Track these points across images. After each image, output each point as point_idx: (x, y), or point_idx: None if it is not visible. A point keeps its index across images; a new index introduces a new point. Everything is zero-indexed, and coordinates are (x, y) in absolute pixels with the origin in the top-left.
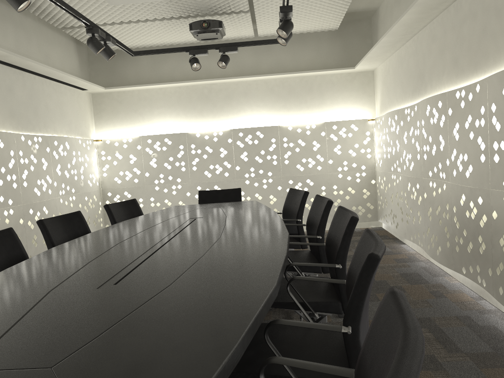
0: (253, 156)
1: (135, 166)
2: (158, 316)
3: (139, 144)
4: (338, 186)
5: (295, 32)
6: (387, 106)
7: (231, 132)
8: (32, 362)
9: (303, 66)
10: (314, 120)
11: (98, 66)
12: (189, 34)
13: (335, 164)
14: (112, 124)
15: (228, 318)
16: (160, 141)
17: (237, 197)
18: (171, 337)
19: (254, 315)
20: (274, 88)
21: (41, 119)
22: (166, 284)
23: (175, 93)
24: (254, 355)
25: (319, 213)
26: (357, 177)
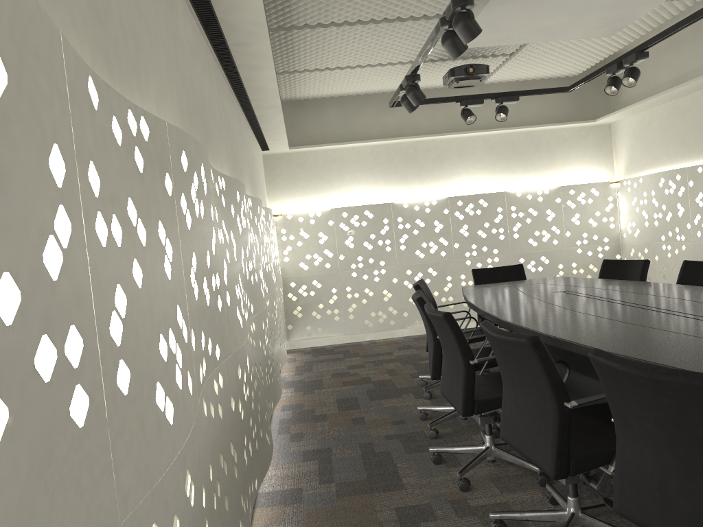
0: (475, 230)
1: (326, 246)
2: None
3: (331, 219)
4: (577, 264)
5: (528, 78)
6: (645, 165)
7: (447, 201)
8: None
9: (529, 119)
10: (543, 185)
11: None
12: None
13: (574, 237)
14: (291, 194)
15: None
16: (358, 214)
17: (520, 274)
18: None
19: None
20: (495, 146)
21: (256, 187)
22: None
23: (372, 153)
24: None
25: None
26: (598, 252)
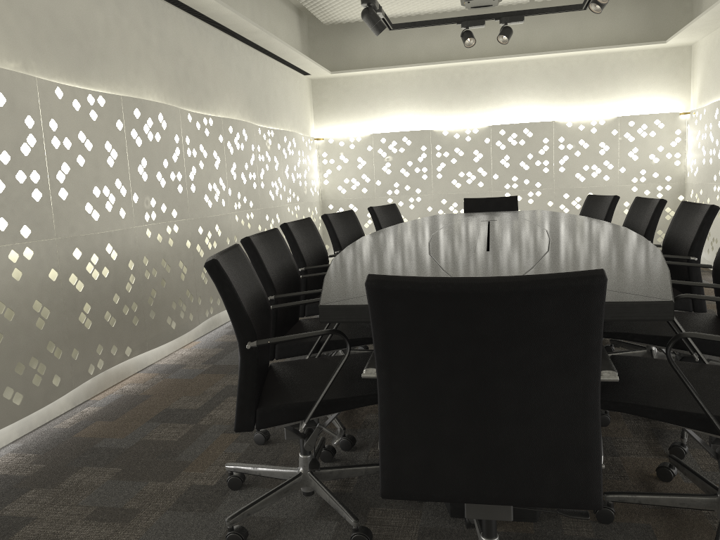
0: (517, 161)
1: (364, 172)
2: (569, 261)
3: (370, 145)
4: (631, 203)
5: None
6: (712, 93)
7: (489, 130)
8: (499, 275)
9: (592, 40)
10: (602, 115)
11: (320, 45)
12: (446, 1)
13: (629, 173)
14: (336, 119)
15: (640, 261)
16: (396, 140)
17: (513, 206)
18: (601, 267)
19: (663, 260)
20: (550, 71)
21: (271, 110)
22: (543, 250)
23: (417, 78)
24: (624, 324)
25: (643, 216)
26: (658, 191)
